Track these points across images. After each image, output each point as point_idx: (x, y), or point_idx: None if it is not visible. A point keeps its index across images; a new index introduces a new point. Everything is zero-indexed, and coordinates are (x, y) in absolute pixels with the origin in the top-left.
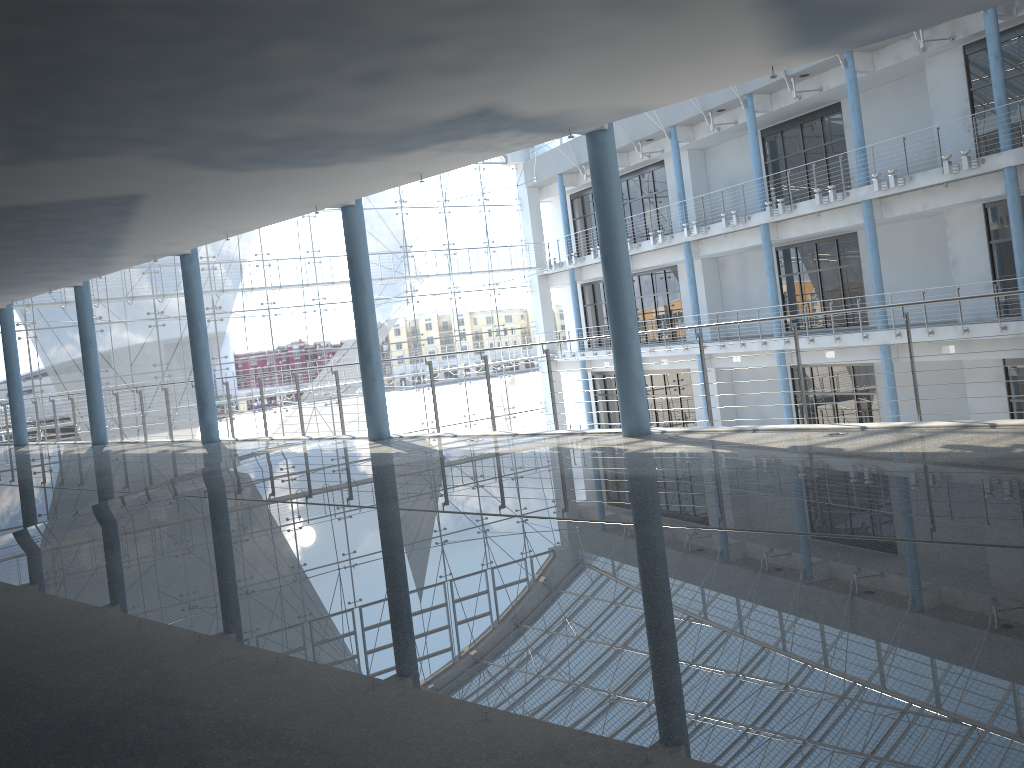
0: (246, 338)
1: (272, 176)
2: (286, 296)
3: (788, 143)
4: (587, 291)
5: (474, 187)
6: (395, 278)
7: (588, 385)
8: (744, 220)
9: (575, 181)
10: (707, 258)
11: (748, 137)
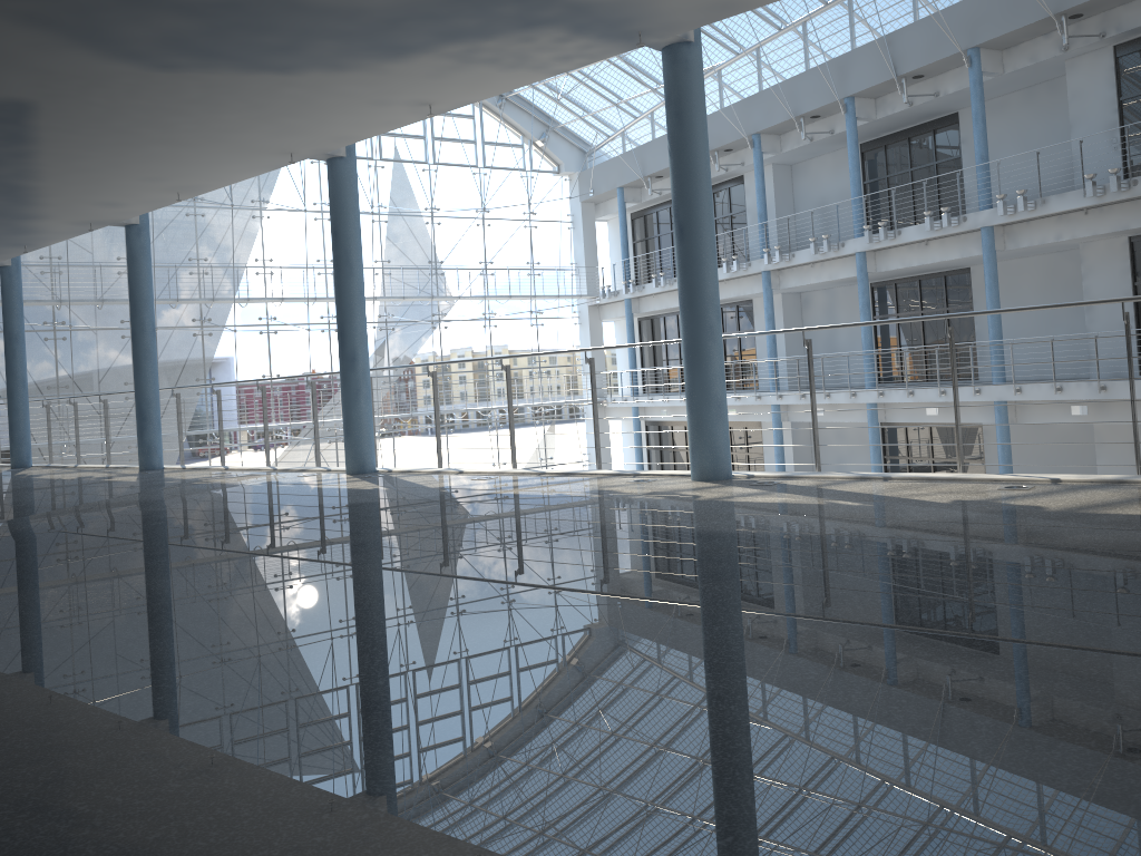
0: (236, 356)
1: (215, 86)
2: (290, 311)
3: (892, 160)
4: (645, 327)
5: (520, 198)
6: (420, 297)
7: (640, 436)
8: (837, 247)
9: (638, 197)
10: (789, 293)
11: (845, 152)
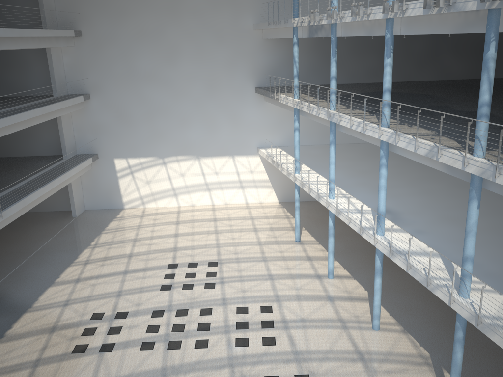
0: None
1: None
2: None
3: None
4: None
5: None
6: None
7: None
8: None
9: None
10: None
11: None
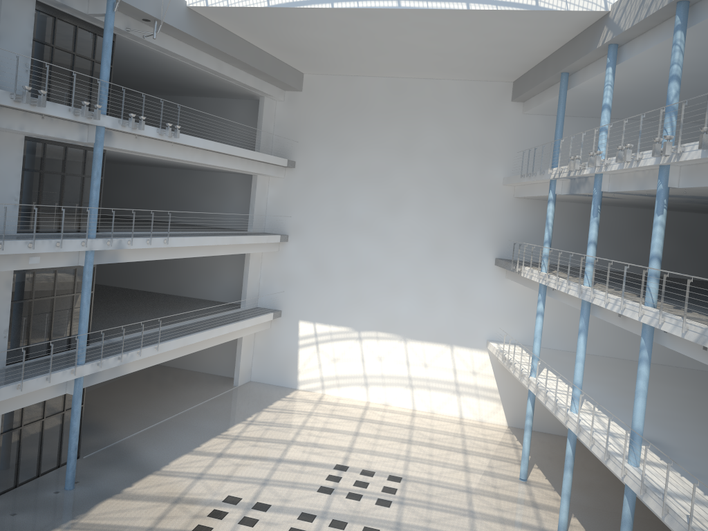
0: None
1: None
2: None
3: None
4: None
5: None
6: None
7: None
8: None
9: None
10: None
11: None
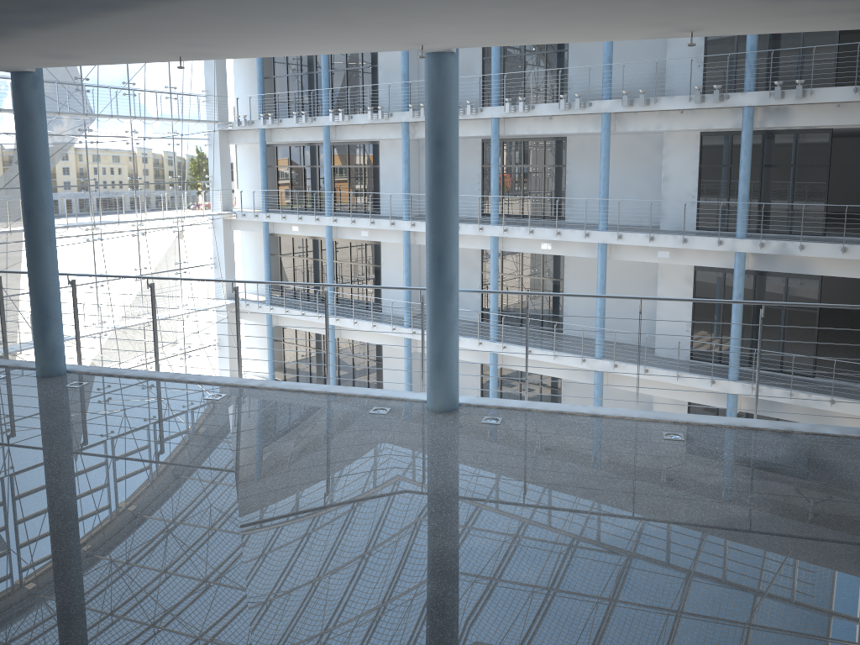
0: None
1: None
2: None
3: None
4: (269, 152)
5: None
6: (74, 114)
7: (269, 246)
8: (476, 111)
9: None
10: (412, 139)
11: None
